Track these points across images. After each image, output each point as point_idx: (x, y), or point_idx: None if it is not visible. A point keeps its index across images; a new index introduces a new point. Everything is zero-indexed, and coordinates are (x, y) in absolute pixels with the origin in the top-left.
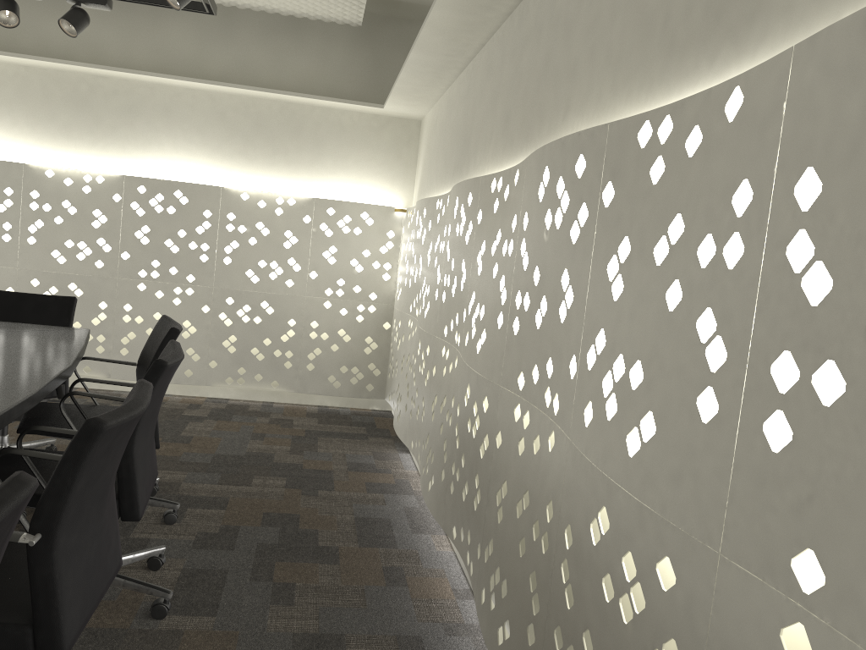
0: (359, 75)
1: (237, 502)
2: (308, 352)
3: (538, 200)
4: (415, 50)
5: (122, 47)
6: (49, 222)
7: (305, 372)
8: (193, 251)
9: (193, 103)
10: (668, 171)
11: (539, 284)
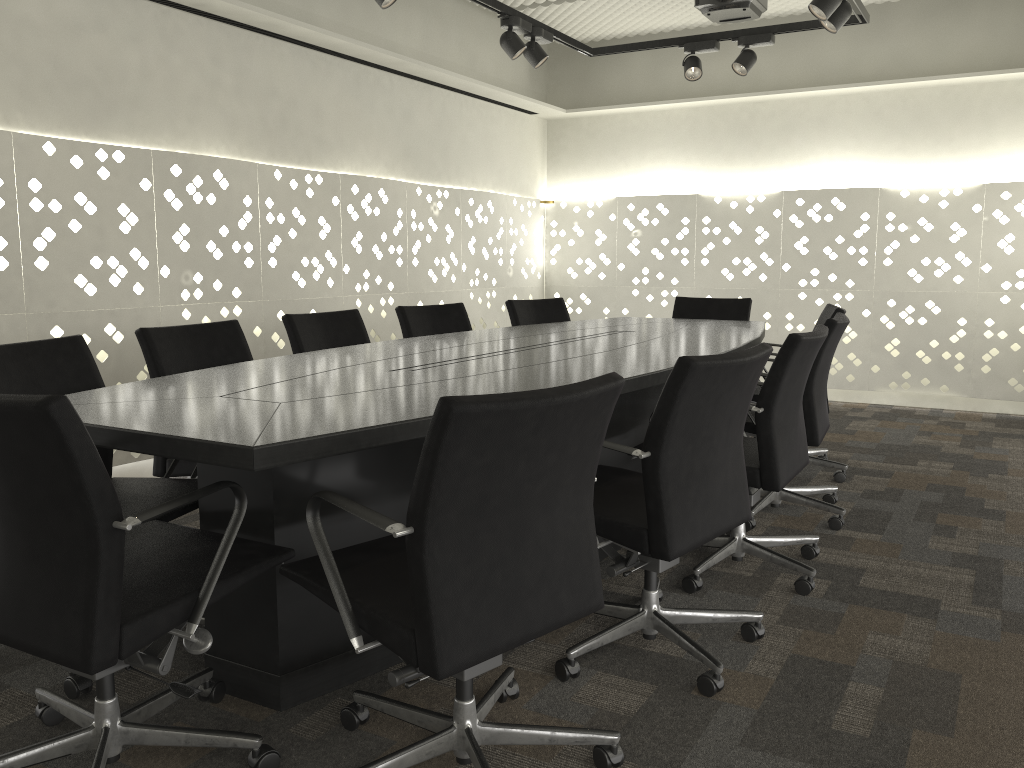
0: None
1: (901, 475)
2: (982, 353)
3: None
4: None
5: (777, 70)
6: (718, 243)
7: (979, 375)
8: (851, 256)
9: (847, 109)
10: None
11: None
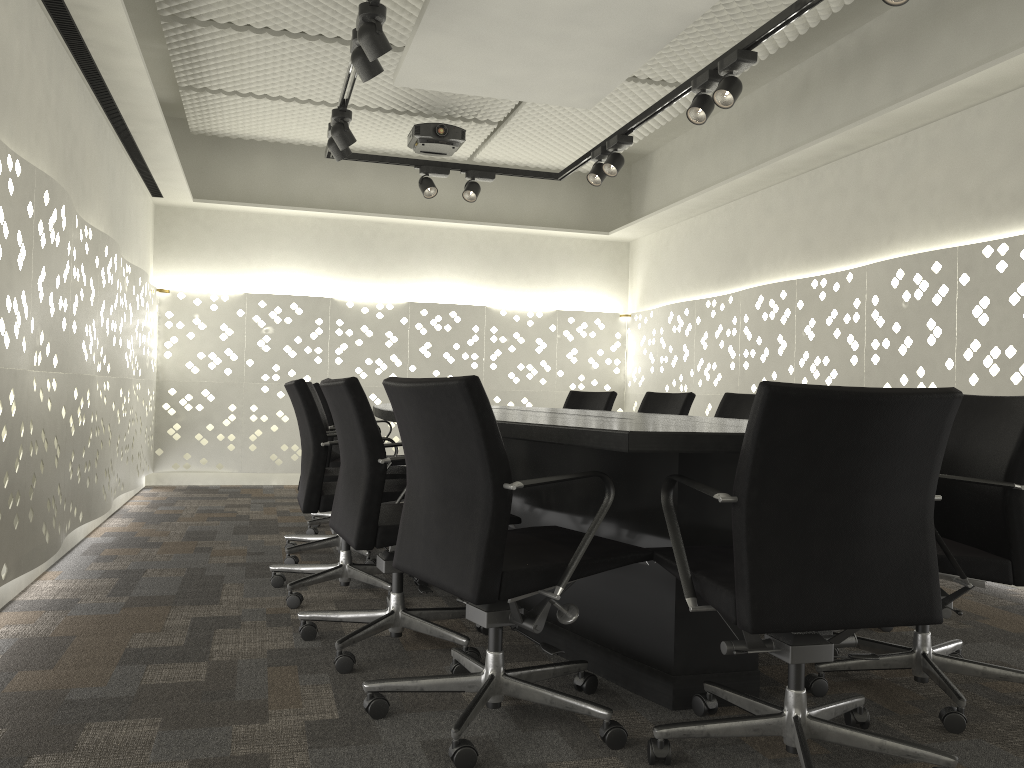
0: (579, 209)
1: None
2: None
3: (891, 287)
4: (698, 196)
5: (396, 199)
6: (352, 344)
7: None
8: (465, 361)
9: (453, 240)
10: (1010, 266)
11: (900, 331)
